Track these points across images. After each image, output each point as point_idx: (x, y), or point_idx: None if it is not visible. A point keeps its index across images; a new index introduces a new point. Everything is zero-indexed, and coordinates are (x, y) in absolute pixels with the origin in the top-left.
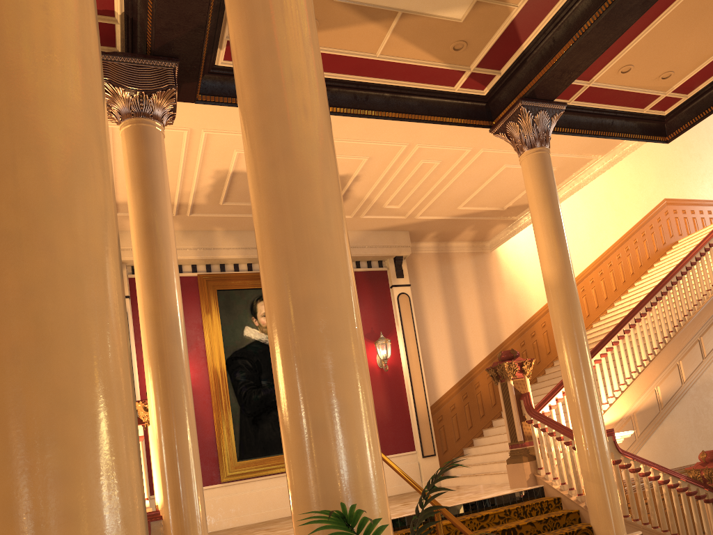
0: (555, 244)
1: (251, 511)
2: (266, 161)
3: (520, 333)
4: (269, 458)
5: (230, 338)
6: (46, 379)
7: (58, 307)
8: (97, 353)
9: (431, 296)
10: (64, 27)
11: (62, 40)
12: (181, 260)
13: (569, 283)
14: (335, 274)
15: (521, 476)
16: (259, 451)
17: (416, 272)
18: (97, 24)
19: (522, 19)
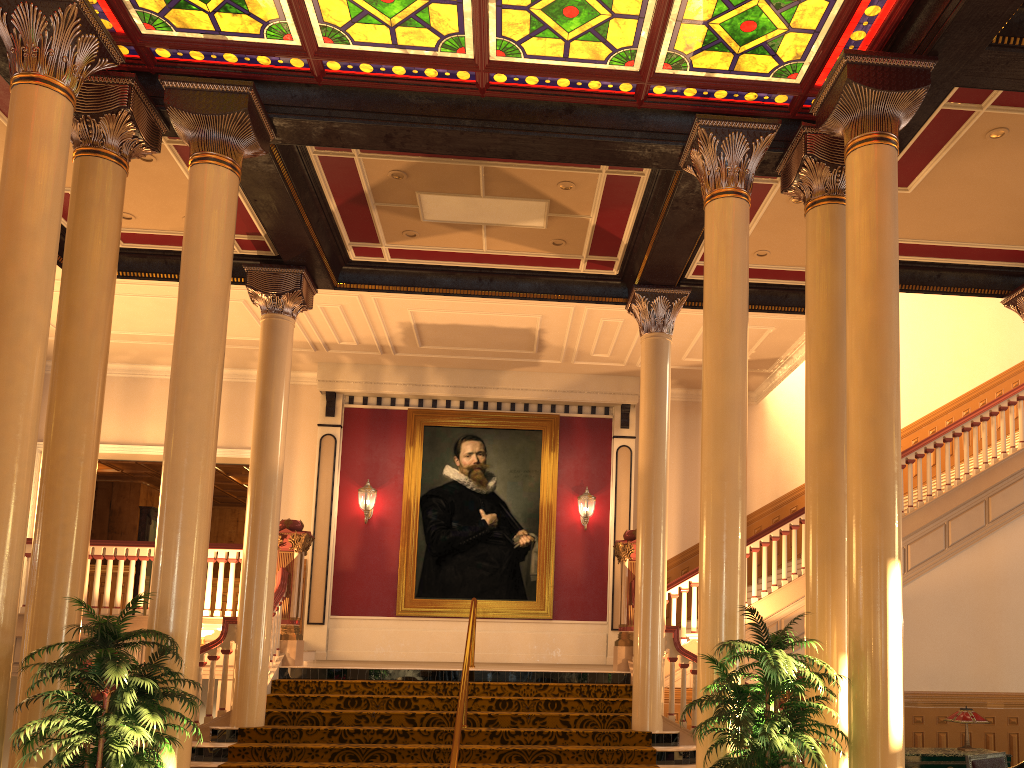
0: (649, 434)
1: (419, 649)
2: (167, 432)
3: (775, 506)
4: (446, 601)
5: (429, 476)
6: None
7: None
8: (2, 535)
9: None
10: (12, 430)
11: (10, 435)
12: (392, 394)
13: (654, 474)
14: (185, 495)
15: (616, 659)
16: (437, 592)
17: None
18: (35, 417)
19: (605, 224)
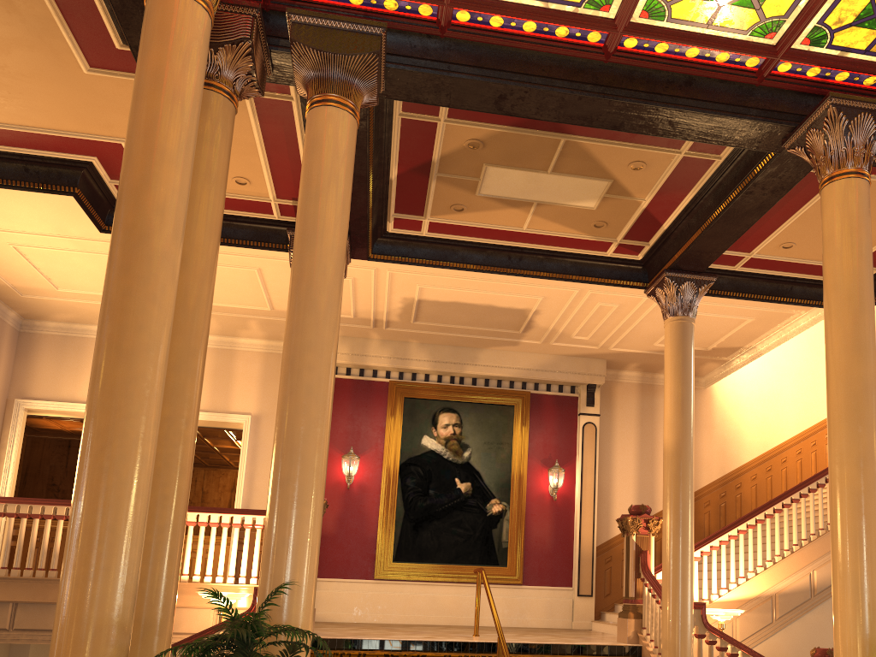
0: (677, 413)
1: (396, 612)
2: (283, 394)
3: (722, 482)
4: (422, 565)
5: (408, 445)
6: (105, 520)
7: (115, 494)
8: (127, 512)
9: (624, 428)
10: (142, 385)
11: (140, 390)
12: (376, 366)
13: (683, 453)
14: (304, 466)
15: (625, 632)
16: (414, 556)
17: (612, 401)
18: (164, 371)
19: (654, 208)
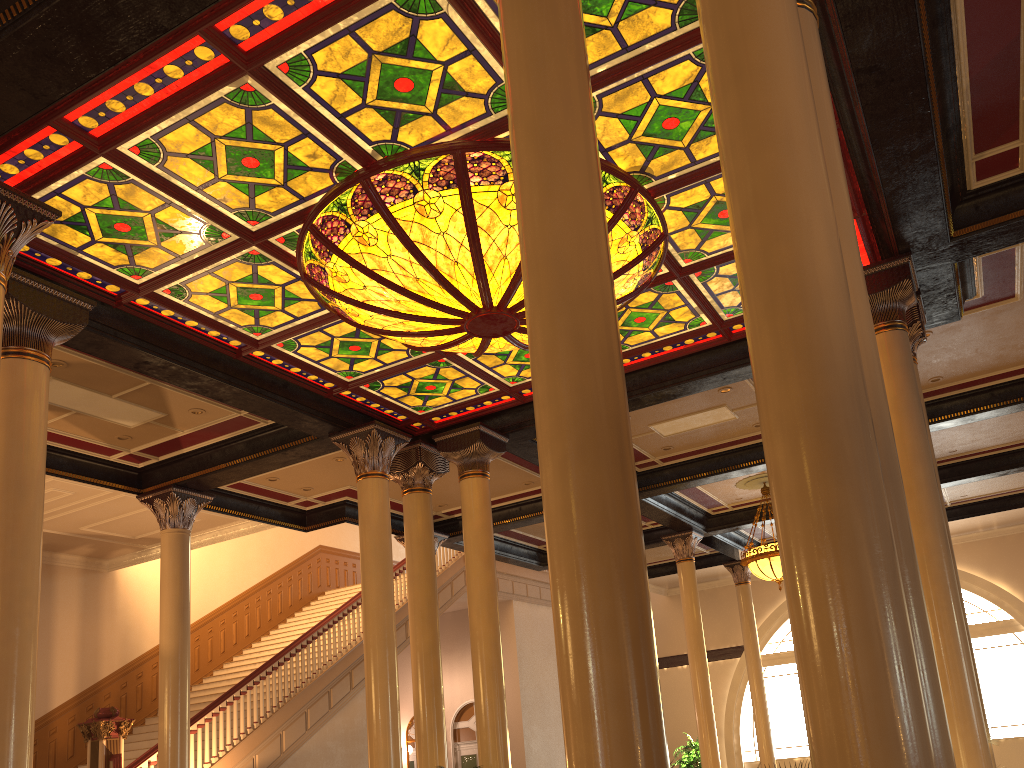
0: (178, 620)
1: None
2: None
3: (124, 672)
4: None
5: None
6: None
7: None
8: None
9: None
10: None
11: None
12: None
13: (184, 657)
14: (28, 708)
15: None
16: None
17: None
18: None
19: (186, 437)
